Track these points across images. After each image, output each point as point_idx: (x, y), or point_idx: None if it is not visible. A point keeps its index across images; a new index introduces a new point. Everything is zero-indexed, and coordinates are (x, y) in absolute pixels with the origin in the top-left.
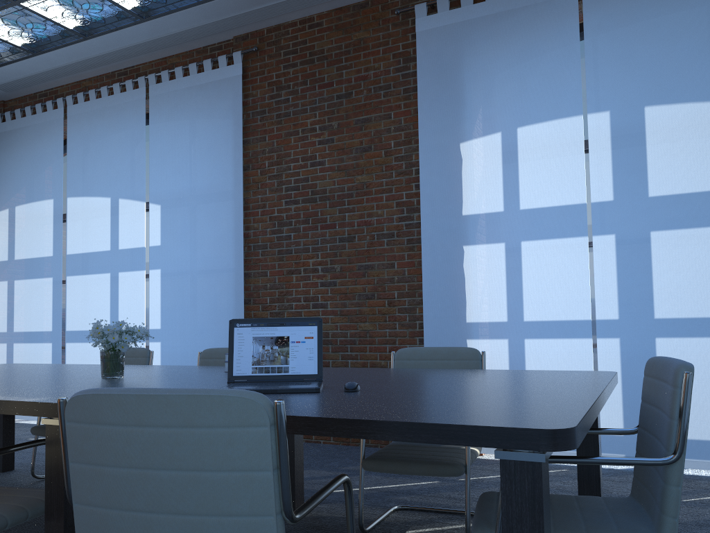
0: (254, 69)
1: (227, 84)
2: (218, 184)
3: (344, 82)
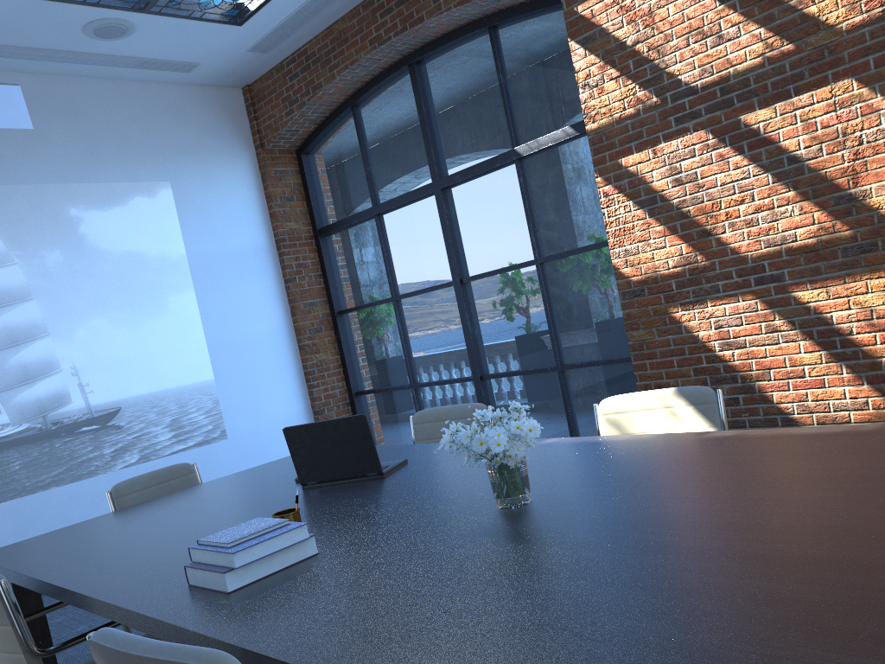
0: None
1: None
2: None
3: None
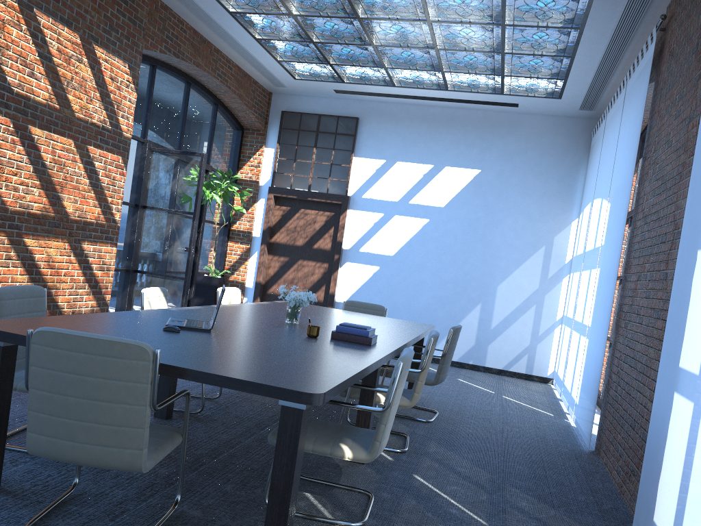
0: (666, 41)
1: (647, 66)
2: (626, 179)
3: (697, 30)
